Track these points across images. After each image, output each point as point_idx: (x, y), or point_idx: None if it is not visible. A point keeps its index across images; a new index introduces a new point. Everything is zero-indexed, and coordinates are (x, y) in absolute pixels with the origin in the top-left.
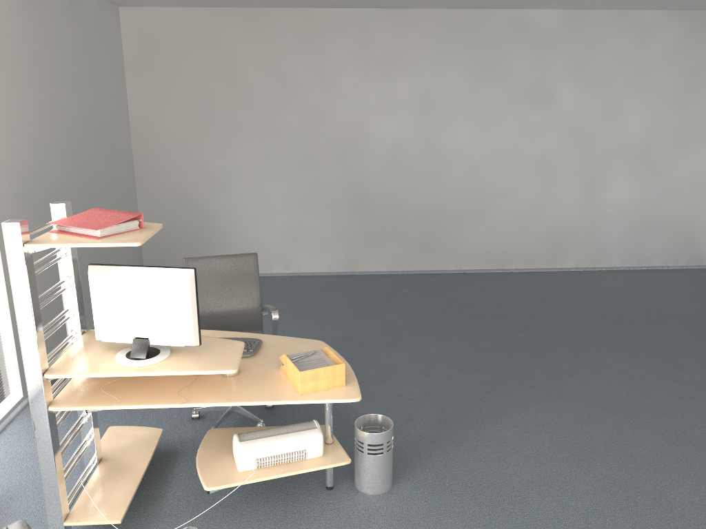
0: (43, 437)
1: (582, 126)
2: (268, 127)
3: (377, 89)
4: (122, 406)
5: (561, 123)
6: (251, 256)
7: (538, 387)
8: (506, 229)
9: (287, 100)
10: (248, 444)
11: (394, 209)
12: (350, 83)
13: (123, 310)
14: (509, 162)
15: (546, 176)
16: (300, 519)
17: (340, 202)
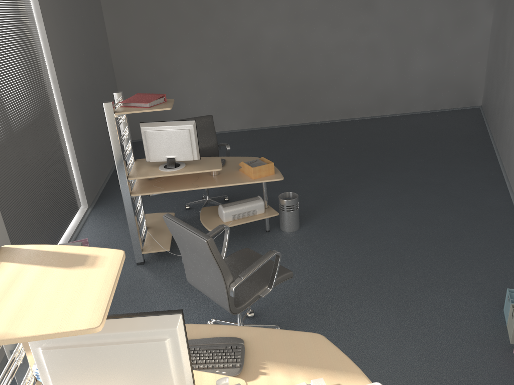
0: (129, 210)
1: (396, 22)
2: (197, 39)
3: (264, 8)
4: (167, 191)
5: (382, 21)
6: (209, 117)
7: (373, 179)
8: (351, 92)
9: (208, 19)
10: (228, 208)
11: (281, 86)
12: (247, 5)
13: (160, 145)
14: (351, 50)
15: (374, 57)
16: (255, 244)
17: (246, 84)
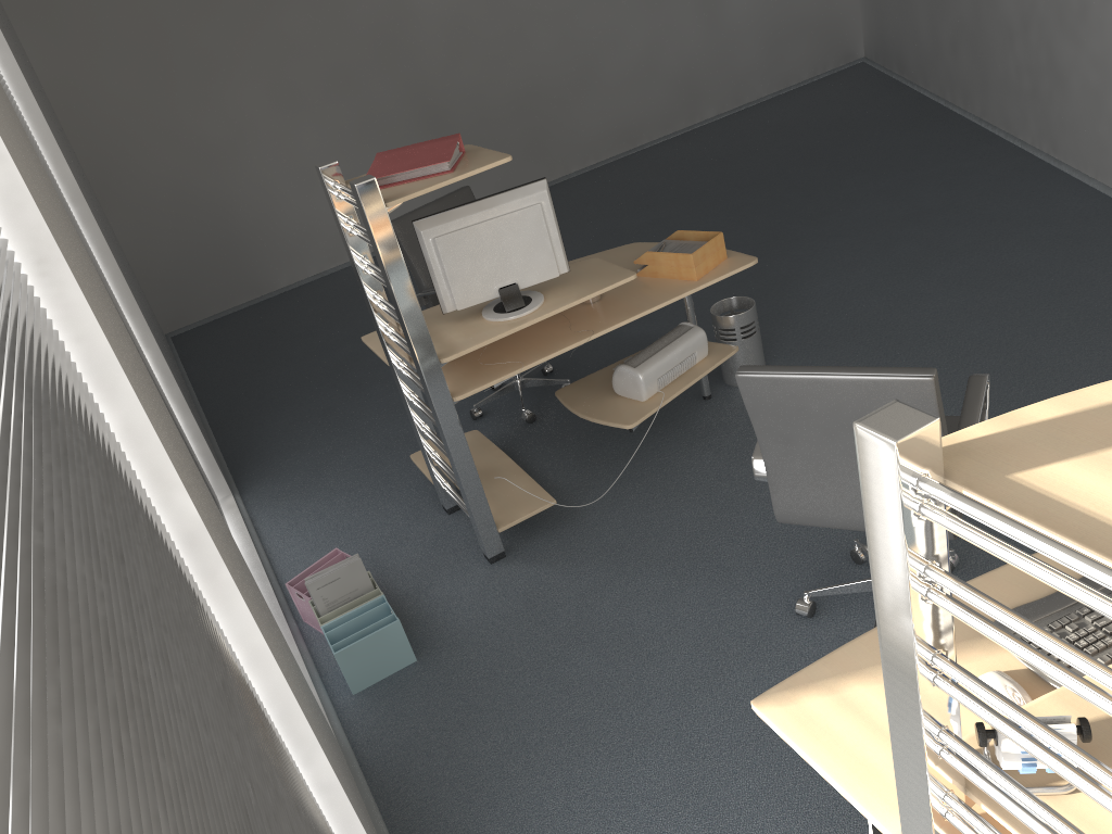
0: (456, 437)
1: None
2: (268, 45)
3: None
4: (531, 363)
5: None
6: (465, 191)
7: (808, 237)
8: (625, 91)
9: None
10: (645, 367)
11: (480, 112)
12: None
13: (477, 261)
14: None
15: (652, 1)
16: (711, 429)
17: (406, 126)
